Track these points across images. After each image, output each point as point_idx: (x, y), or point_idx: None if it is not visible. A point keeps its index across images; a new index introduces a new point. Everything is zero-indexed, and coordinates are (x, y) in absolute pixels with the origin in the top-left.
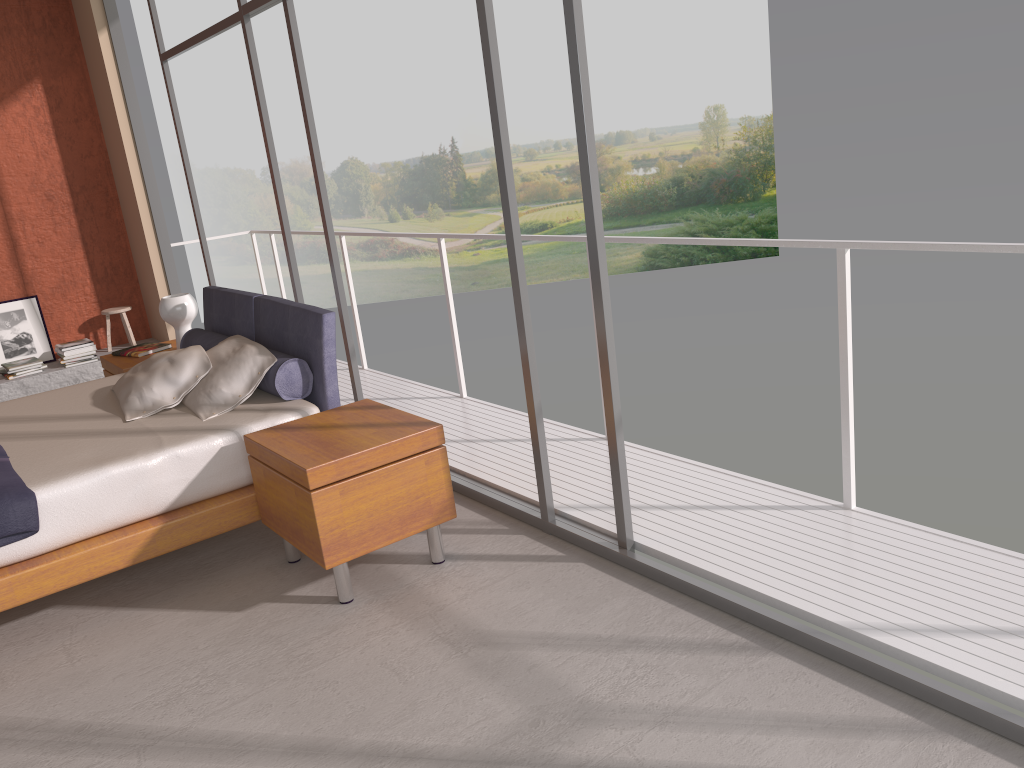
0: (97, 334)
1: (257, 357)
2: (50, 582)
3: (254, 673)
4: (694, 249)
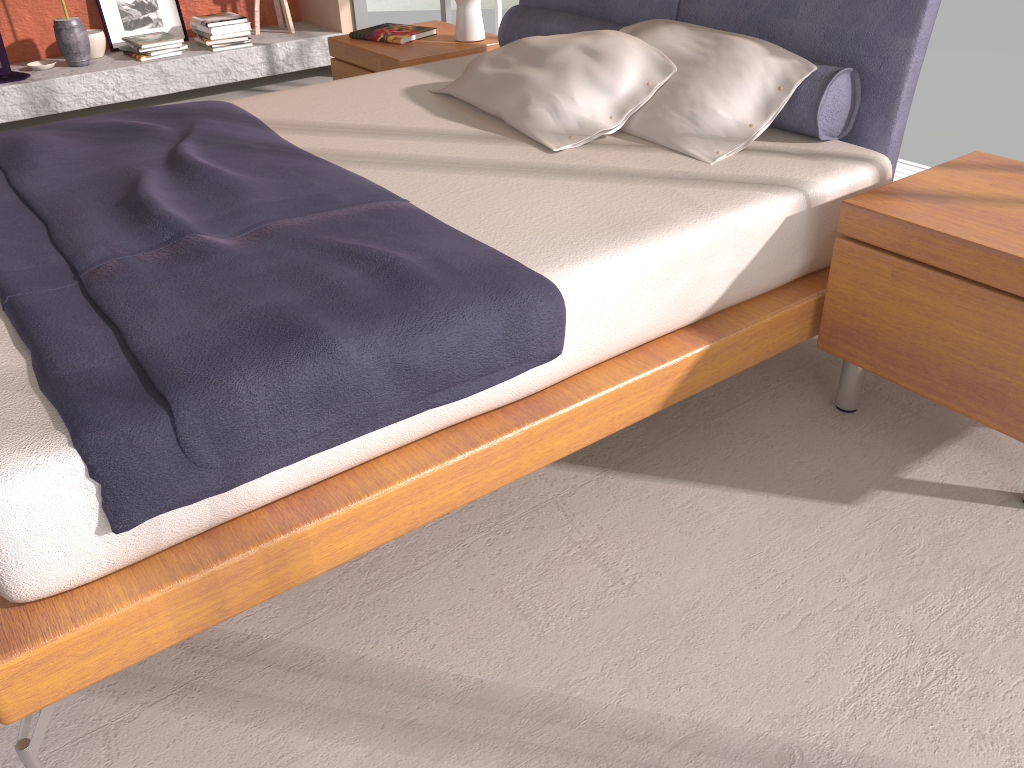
0: (236, 8)
1: (770, 60)
2: (564, 441)
3: (1022, 654)
4: None
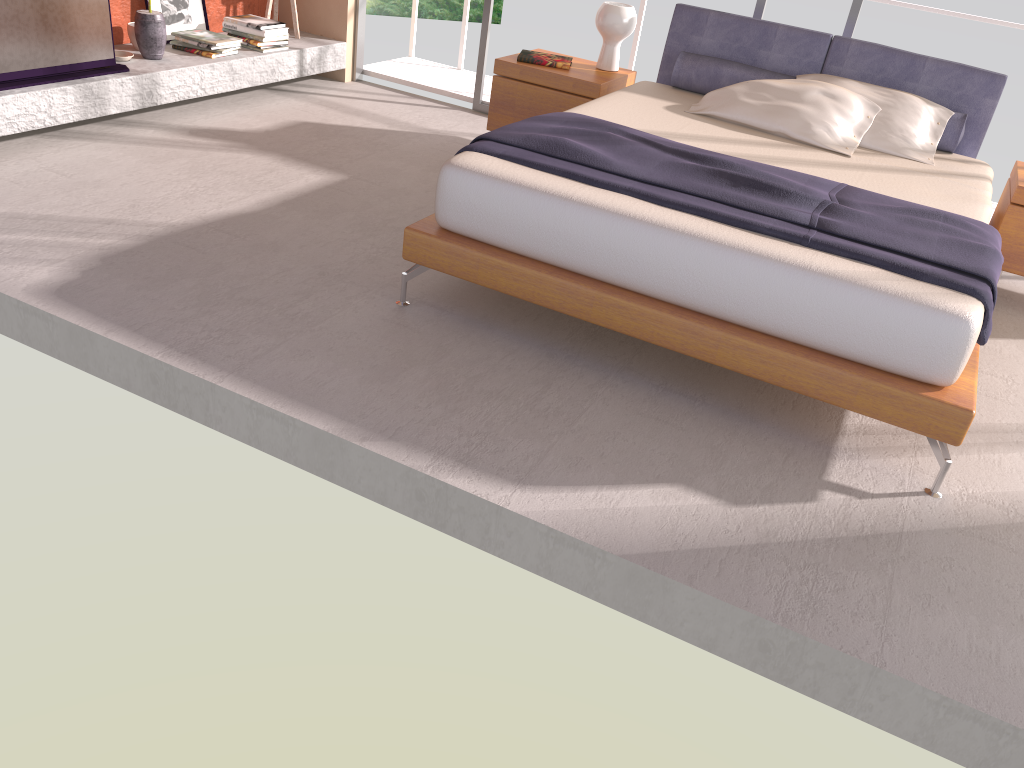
0: (236, 10)
1: (928, 107)
2: None
3: None
4: (424, 1)
